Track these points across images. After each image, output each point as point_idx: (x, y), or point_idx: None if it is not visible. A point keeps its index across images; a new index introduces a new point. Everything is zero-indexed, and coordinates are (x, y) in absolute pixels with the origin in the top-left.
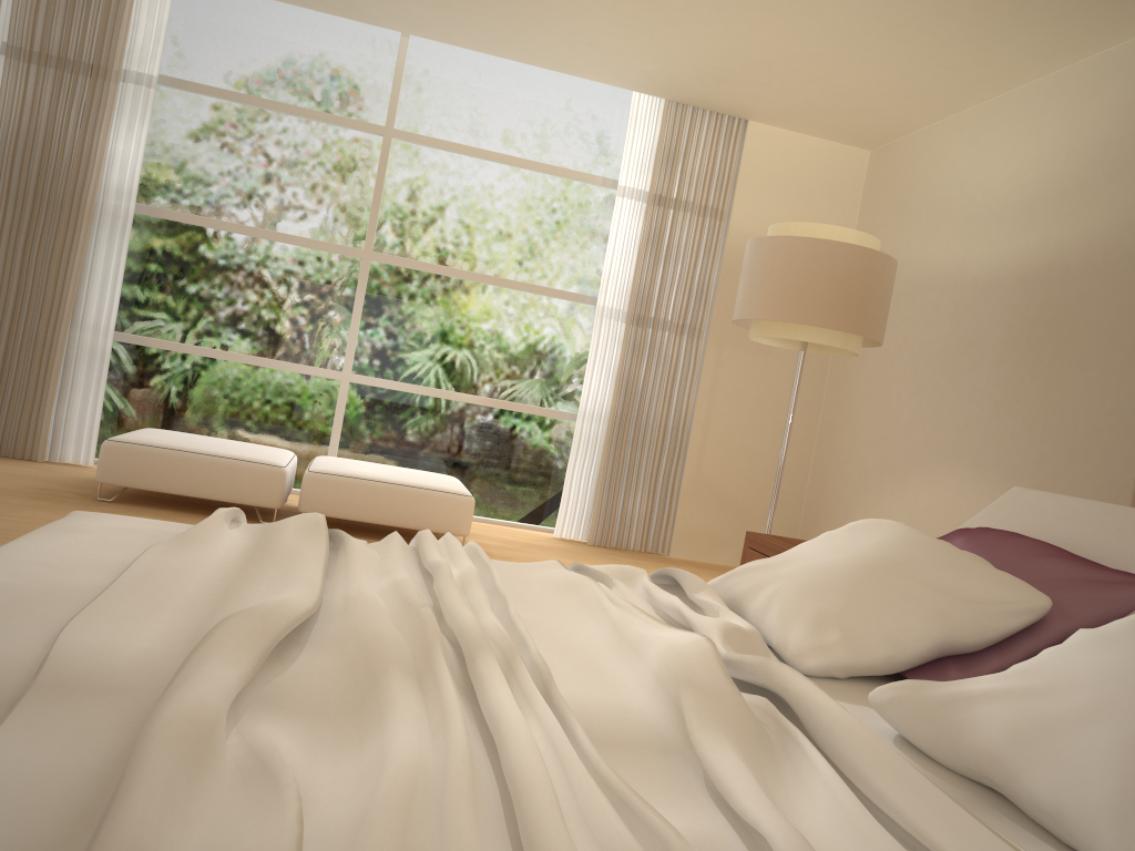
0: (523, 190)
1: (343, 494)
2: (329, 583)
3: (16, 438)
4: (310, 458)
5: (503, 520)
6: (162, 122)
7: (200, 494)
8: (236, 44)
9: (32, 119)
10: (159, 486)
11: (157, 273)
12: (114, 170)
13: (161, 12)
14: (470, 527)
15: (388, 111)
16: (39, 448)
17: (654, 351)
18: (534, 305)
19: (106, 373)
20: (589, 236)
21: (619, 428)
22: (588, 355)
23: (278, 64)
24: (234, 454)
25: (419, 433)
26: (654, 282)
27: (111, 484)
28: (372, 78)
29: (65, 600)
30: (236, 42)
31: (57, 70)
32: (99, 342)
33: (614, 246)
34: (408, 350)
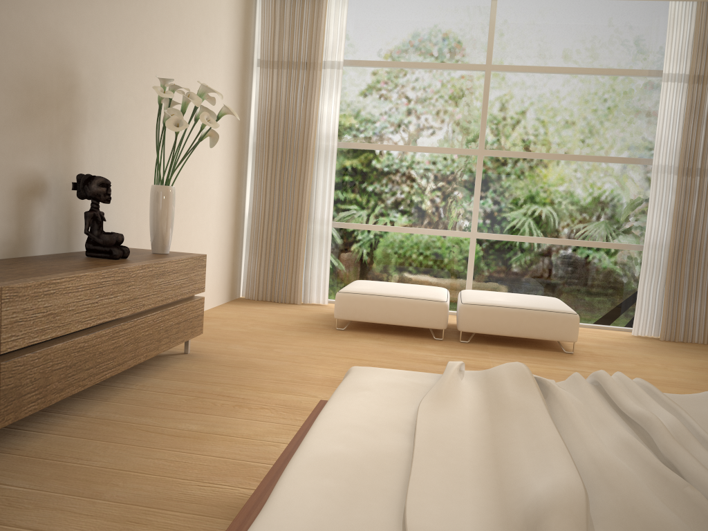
0: (587, 90)
1: (486, 318)
2: (562, 437)
3: (285, 291)
4: (455, 290)
5: (591, 324)
6: (347, 89)
7: (395, 322)
8: (386, 31)
9: (277, 101)
10: (370, 319)
11: (352, 182)
12: (323, 123)
13: (341, 21)
14: (577, 336)
15: (487, 53)
16: (297, 296)
17: (702, 193)
18: (602, 170)
19: (330, 248)
20: (640, 115)
21: (678, 253)
22: (646, 201)
23: (413, 38)
24: (413, 295)
25: (526, 268)
26: (699, 141)
27: (343, 319)
28: (474, 33)
29: (387, 468)
30: (386, 29)
31: (287, 69)
32: (324, 229)
33: (663, 119)
34: (513, 213)
